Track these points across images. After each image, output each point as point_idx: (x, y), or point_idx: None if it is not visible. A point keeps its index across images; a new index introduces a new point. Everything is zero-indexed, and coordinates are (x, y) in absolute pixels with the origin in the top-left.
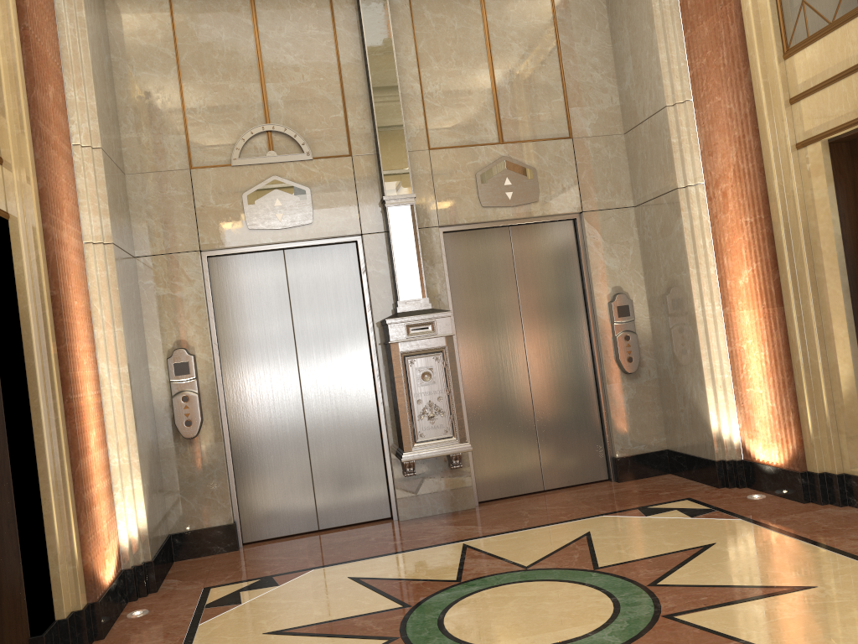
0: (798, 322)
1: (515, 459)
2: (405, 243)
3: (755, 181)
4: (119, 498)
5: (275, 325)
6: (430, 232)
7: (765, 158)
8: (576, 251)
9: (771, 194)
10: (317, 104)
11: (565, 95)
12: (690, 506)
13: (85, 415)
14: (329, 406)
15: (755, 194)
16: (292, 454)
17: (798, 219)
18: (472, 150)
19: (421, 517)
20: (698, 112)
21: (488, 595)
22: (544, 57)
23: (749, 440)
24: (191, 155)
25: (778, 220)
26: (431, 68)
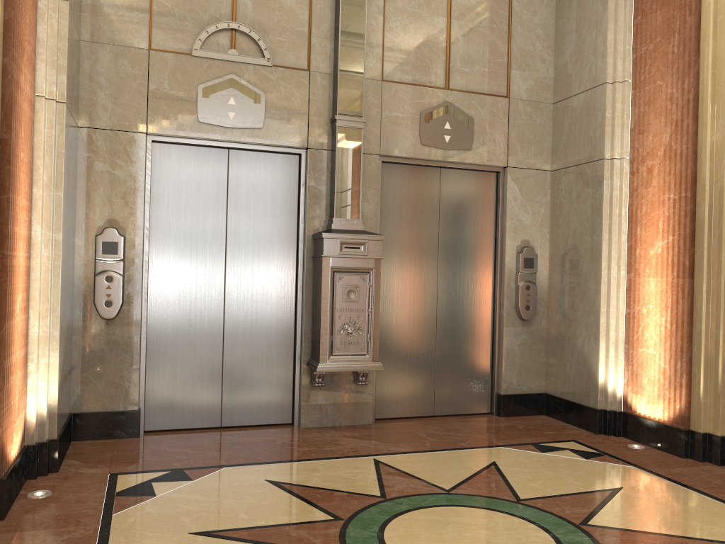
0: (707, 295)
1: (413, 383)
2: (349, 164)
3: (686, 162)
4: (33, 370)
5: (209, 221)
6: (371, 159)
7: (700, 143)
8: (495, 202)
9: (700, 176)
10: (285, 14)
11: (509, 57)
12: (579, 448)
13: (15, 276)
14: (249, 308)
15: (684, 174)
16: (206, 350)
17: (723, 202)
18: (420, 90)
19: (321, 427)
20: (634, 93)
21: (420, 517)
22: (496, 18)
23: (633, 395)
24: (152, 36)
25: (704, 201)
26: (396, 4)
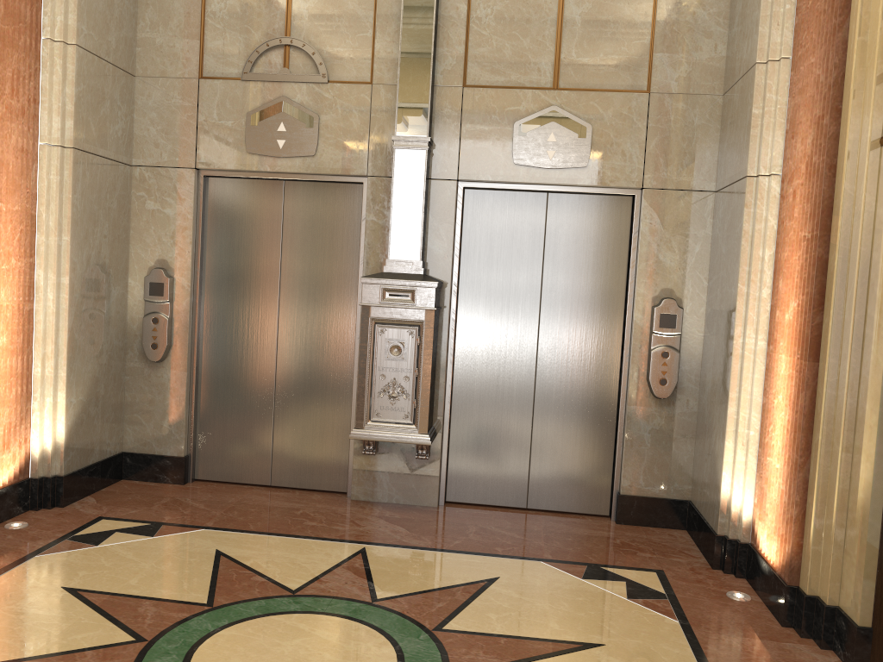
0: (829, 389)
1: (499, 465)
2: (408, 194)
3: (821, 183)
4: (36, 408)
5: (262, 261)
6: (445, 185)
7: (840, 153)
8: (628, 237)
9: (836, 205)
10: (345, 19)
11: (653, 35)
12: (646, 583)
13: None
14: (303, 359)
15: (817, 201)
16: (256, 401)
17: (858, 246)
18: (515, 93)
19: (374, 501)
20: (794, 76)
21: (291, 622)
22: None
23: (758, 522)
24: (203, 63)
25: (835, 243)
26: None
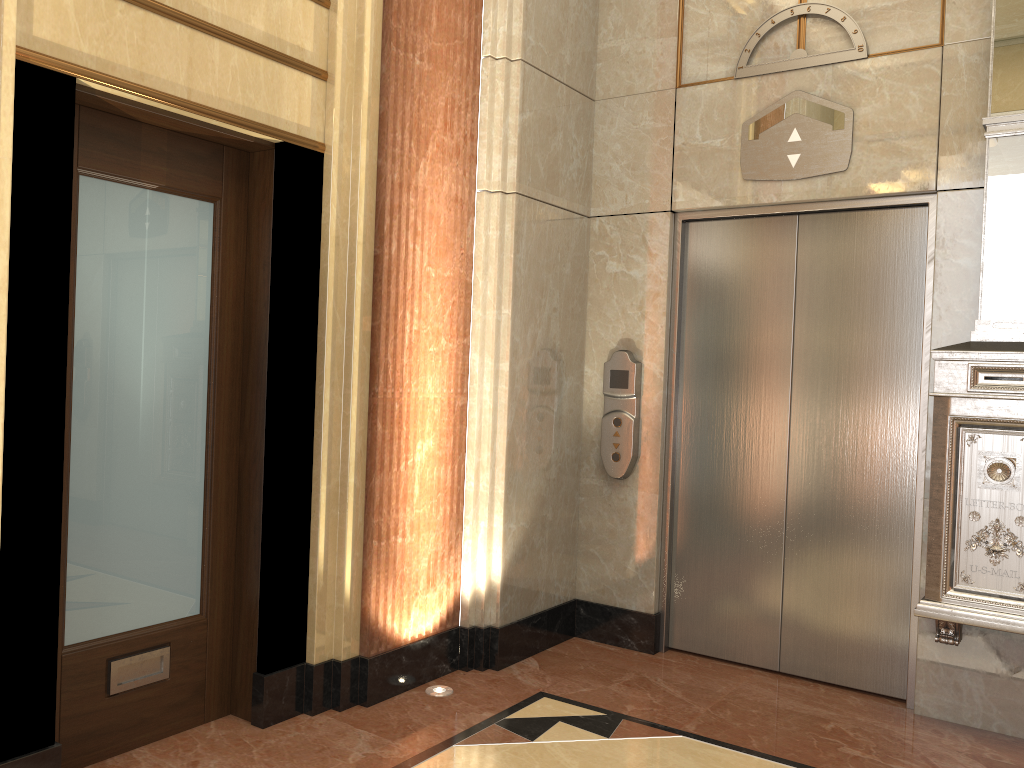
0: None
1: None
2: (1015, 210)
3: None
4: (468, 534)
5: (764, 336)
6: None
7: None
8: None
9: None
10: None
11: None
12: None
13: (414, 417)
14: (830, 482)
15: None
16: (756, 542)
17: None
18: None
19: (956, 724)
20: None
21: None
22: None
23: None
24: (681, 67)
25: None
26: None
